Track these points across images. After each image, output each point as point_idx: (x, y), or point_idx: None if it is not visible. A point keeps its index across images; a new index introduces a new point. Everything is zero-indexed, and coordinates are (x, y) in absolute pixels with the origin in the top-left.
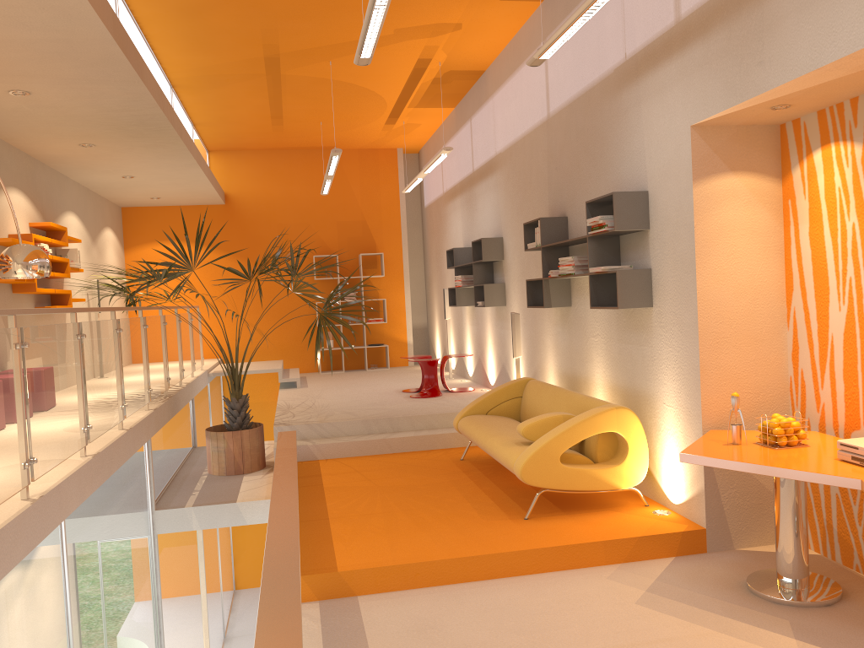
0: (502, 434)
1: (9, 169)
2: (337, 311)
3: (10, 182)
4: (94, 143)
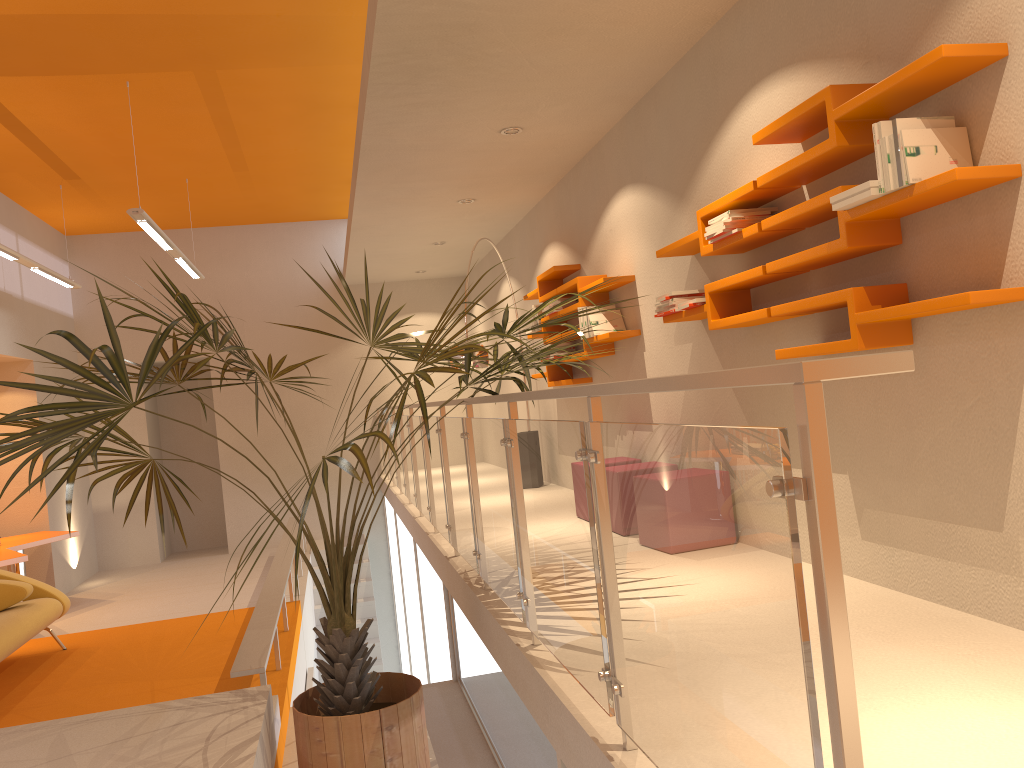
0: (11, 618)
1: (739, 60)
2: (125, 460)
3: (741, 89)
4: (575, 2)
